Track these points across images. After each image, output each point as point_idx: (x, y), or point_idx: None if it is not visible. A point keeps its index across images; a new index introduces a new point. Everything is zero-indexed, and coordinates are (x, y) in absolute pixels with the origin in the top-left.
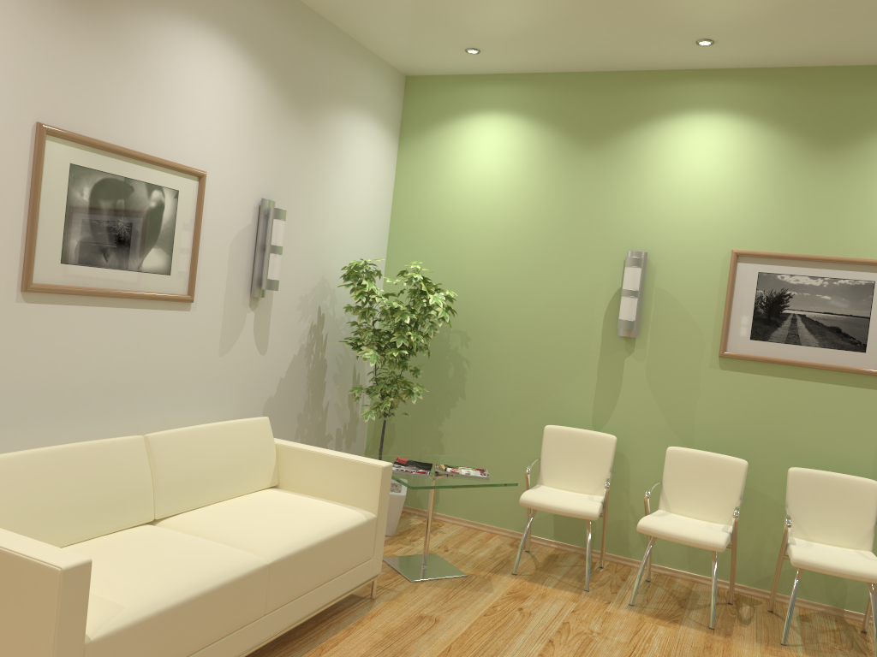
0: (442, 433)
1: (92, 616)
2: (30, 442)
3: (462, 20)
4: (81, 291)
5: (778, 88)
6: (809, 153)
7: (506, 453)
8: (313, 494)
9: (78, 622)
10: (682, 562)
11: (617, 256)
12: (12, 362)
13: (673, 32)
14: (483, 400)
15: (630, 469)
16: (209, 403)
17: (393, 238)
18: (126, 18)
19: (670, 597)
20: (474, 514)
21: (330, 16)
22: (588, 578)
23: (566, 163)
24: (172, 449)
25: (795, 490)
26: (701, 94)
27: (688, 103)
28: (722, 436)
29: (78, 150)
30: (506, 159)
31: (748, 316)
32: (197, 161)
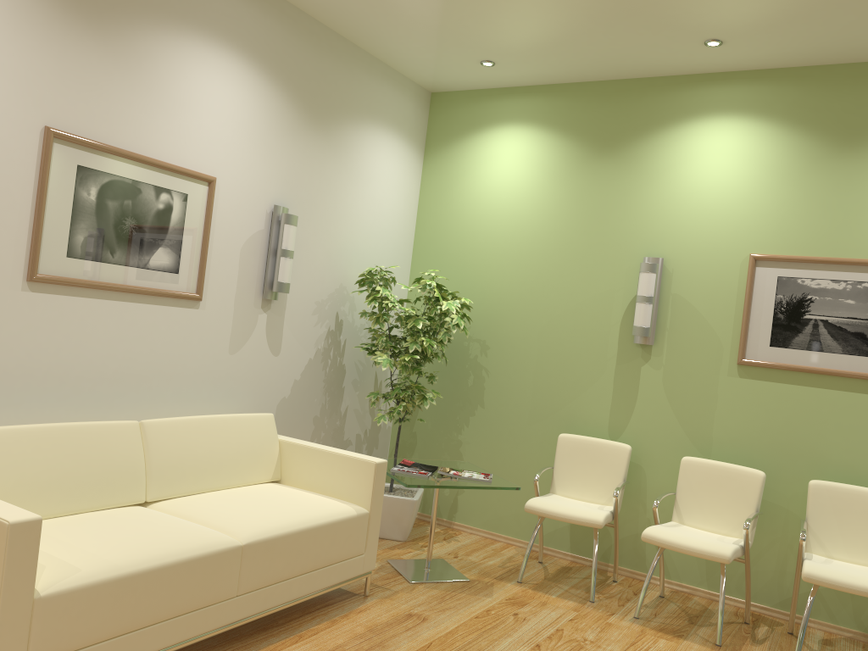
0: (461, 441)
1: (47, 575)
2: (33, 423)
3: (469, 32)
4: (86, 283)
5: (797, 88)
6: (830, 153)
7: (523, 463)
8: (311, 490)
9: (26, 576)
10: (700, 579)
11: (633, 262)
12: (16, 346)
13: (678, 33)
14: (501, 409)
15: (647, 480)
16: (218, 399)
17: (417, 249)
18: (135, 33)
19: (681, 613)
20: (491, 524)
21: (346, 34)
22: (594, 589)
23: (583, 171)
24: (167, 436)
25: (815, 504)
26: (717, 97)
27: (704, 106)
28: (741, 447)
29: (85, 152)
30: (525, 169)
31: (767, 321)
32: (207, 167)
